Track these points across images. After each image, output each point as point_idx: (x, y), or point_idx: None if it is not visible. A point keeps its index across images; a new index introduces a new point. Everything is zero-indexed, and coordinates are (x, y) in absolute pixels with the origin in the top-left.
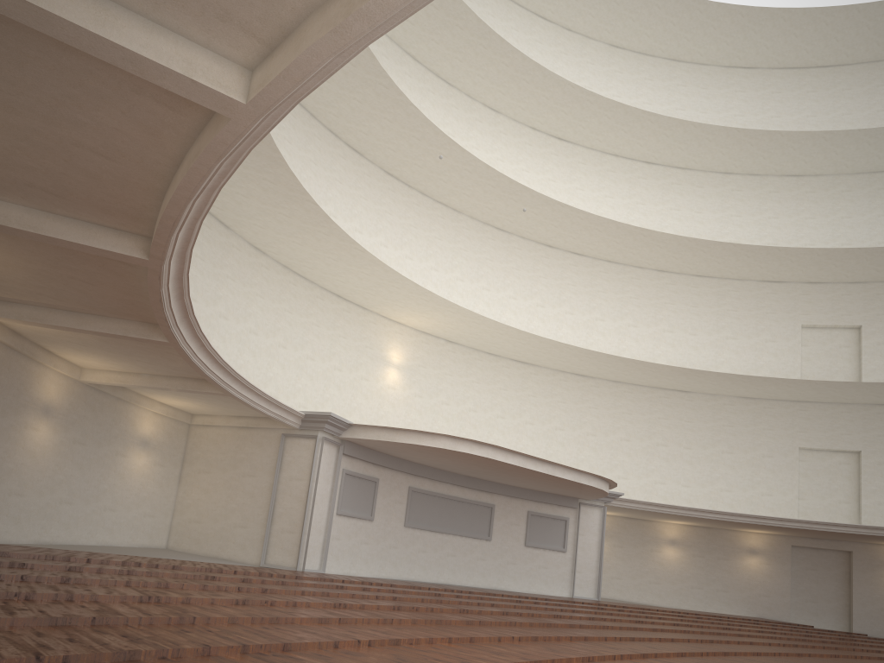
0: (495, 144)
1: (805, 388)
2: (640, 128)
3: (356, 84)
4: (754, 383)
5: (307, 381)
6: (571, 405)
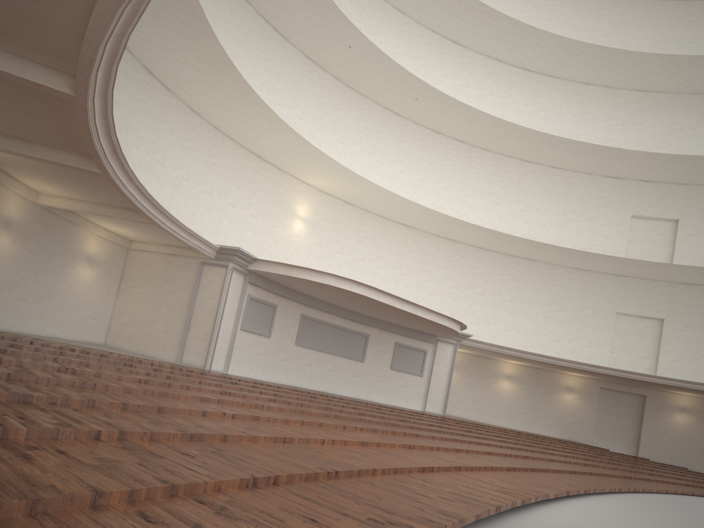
0: (400, 41)
1: (627, 265)
2: (521, 38)
3: None
4: (587, 258)
5: (228, 223)
6: (440, 263)
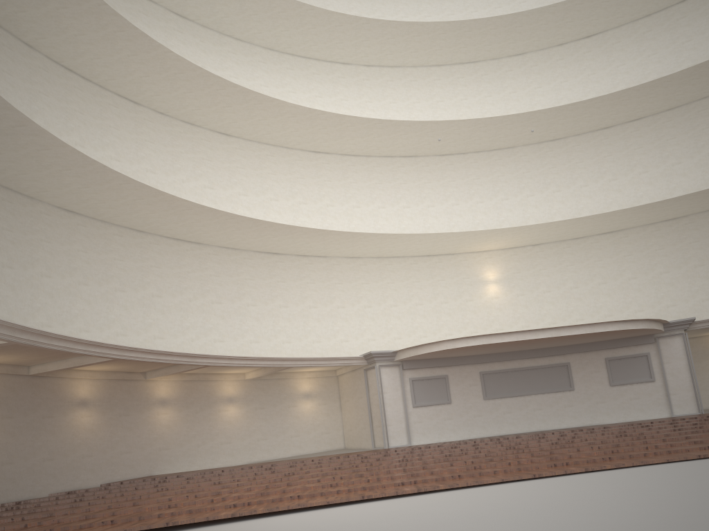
0: (530, 78)
1: None
2: None
3: (365, 131)
4: None
5: (421, 319)
6: (669, 248)
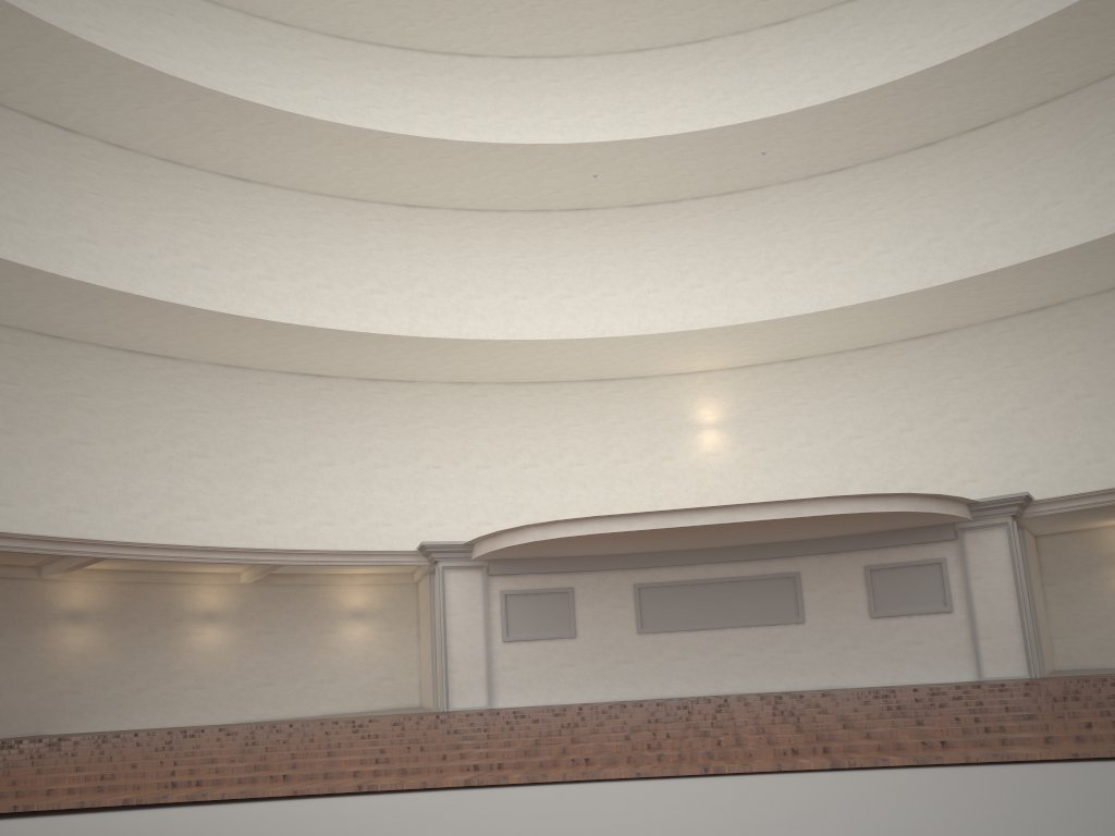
0: (799, 63)
1: None
2: None
3: (476, 166)
4: None
5: (579, 490)
6: (1031, 364)
